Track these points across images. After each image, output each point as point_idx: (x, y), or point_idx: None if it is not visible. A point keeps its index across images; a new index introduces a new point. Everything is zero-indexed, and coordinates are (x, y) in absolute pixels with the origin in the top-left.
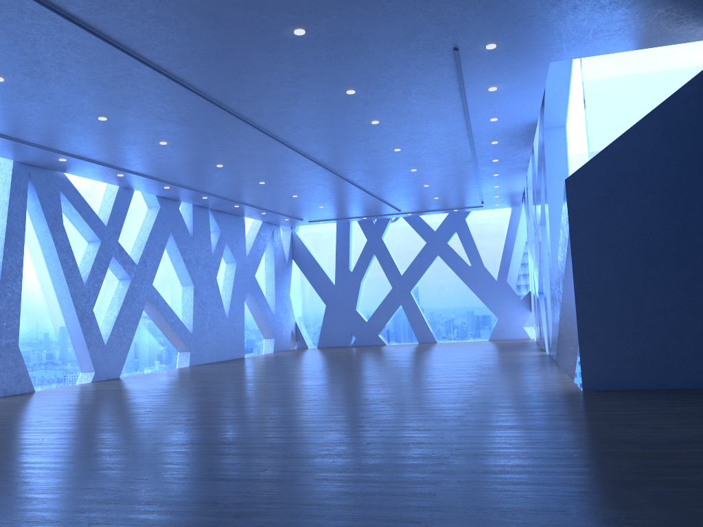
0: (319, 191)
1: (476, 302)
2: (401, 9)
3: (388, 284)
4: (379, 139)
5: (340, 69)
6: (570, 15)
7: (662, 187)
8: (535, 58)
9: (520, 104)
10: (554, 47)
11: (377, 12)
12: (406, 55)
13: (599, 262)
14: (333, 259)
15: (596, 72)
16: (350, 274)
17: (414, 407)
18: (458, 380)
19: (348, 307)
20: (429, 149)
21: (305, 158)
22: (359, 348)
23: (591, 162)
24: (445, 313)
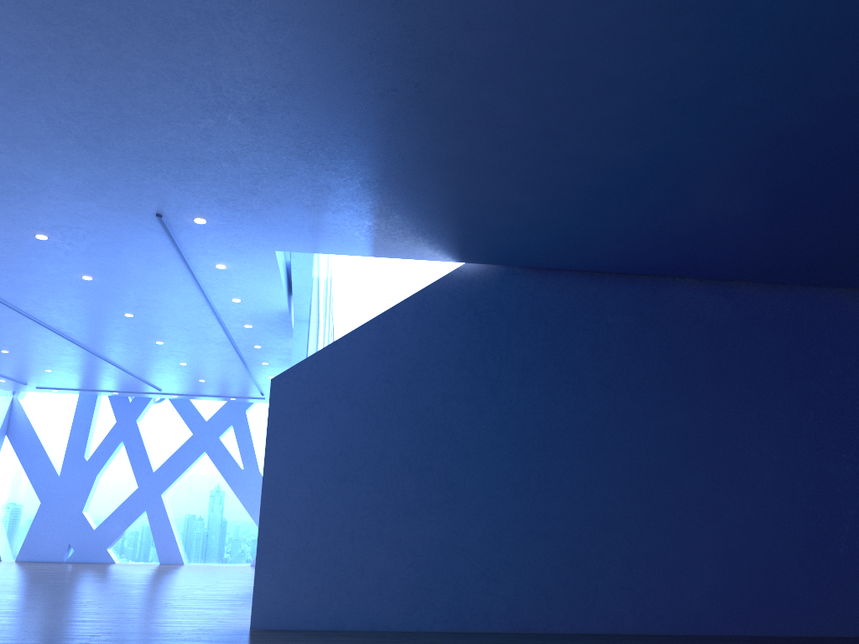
0: (39, 350)
1: (243, 516)
2: (75, 160)
3: (134, 482)
4: (100, 299)
5: (19, 208)
6: (276, 207)
7: (369, 402)
8: (257, 243)
9: (261, 289)
10: (273, 235)
11: (45, 155)
12: (100, 209)
13: (293, 476)
14: (65, 441)
15: (328, 270)
16: (84, 464)
17: (10, 642)
18: (127, 611)
19: (72, 508)
20: (170, 320)
21: (4, 306)
22: (72, 565)
23: (302, 364)
24: (202, 527)
